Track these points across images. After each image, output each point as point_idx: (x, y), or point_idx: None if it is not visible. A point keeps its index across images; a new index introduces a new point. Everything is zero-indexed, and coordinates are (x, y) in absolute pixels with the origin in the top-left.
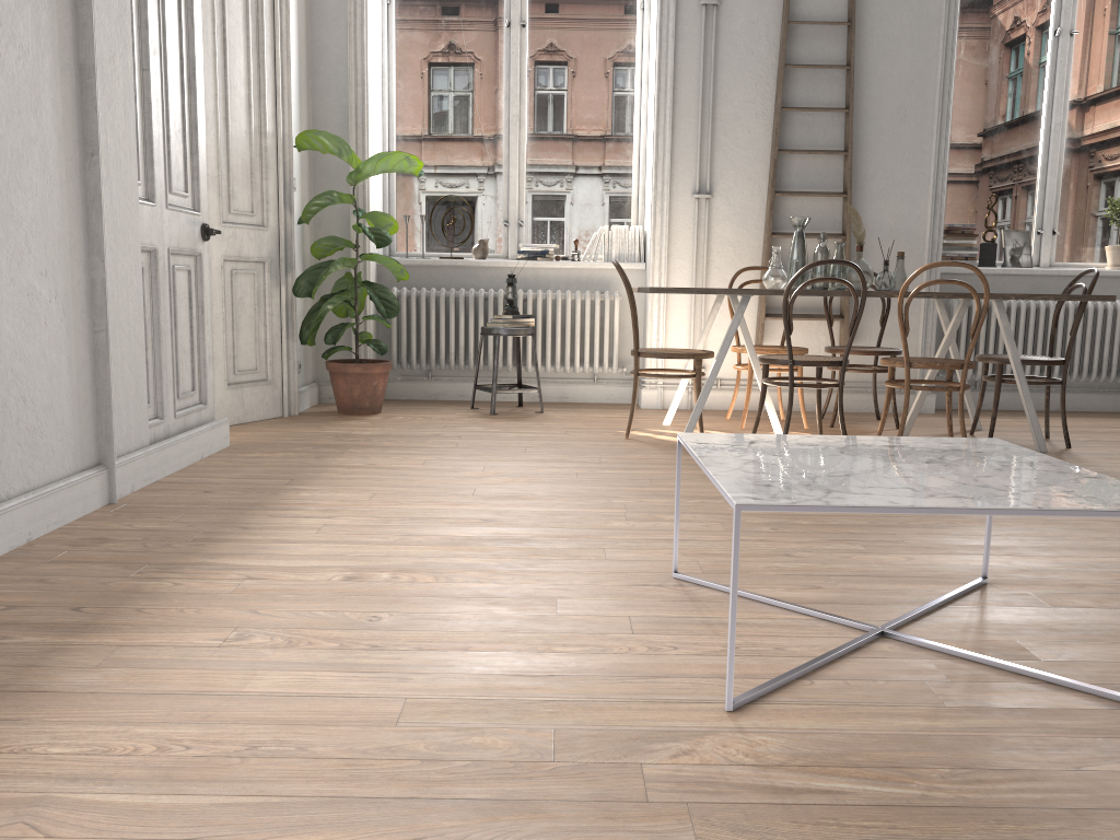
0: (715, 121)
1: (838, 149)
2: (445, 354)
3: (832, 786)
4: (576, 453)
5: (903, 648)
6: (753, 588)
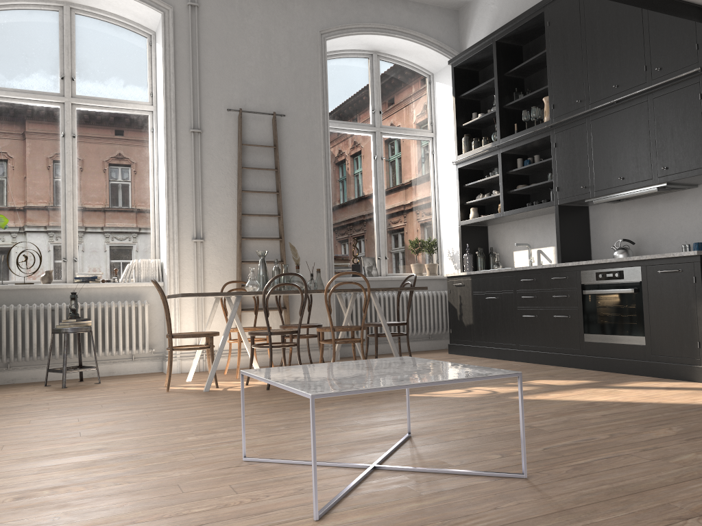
0: (203, 197)
1: (274, 214)
2: (21, 350)
3: None
4: (139, 403)
5: (388, 472)
6: (293, 458)
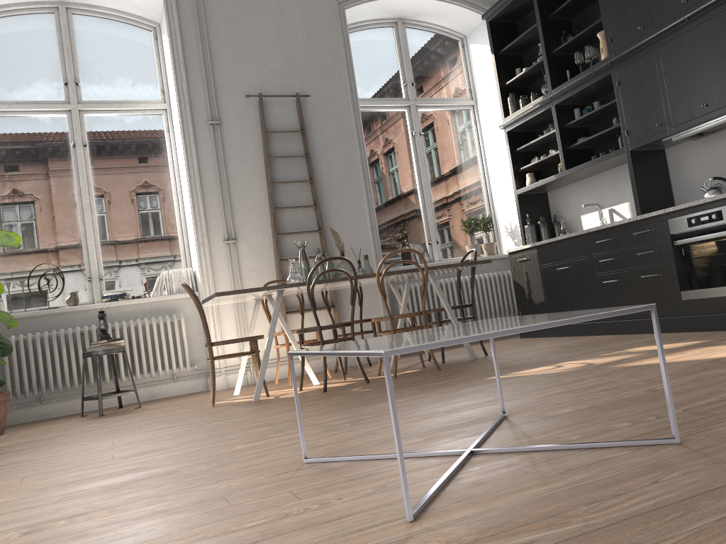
0: (231, 194)
1: (310, 204)
2: (53, 381)
3: (524, 540)
4: (181, 420)
5: (491, 456)
6: (366, 454)
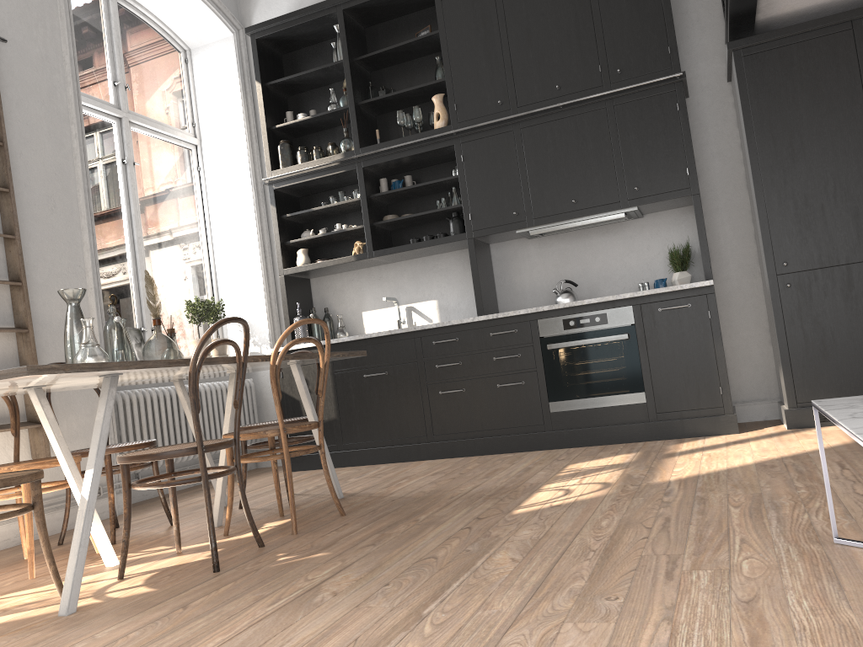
0: None
1: None
2: None
3: None
4: None
5: None
6: None
